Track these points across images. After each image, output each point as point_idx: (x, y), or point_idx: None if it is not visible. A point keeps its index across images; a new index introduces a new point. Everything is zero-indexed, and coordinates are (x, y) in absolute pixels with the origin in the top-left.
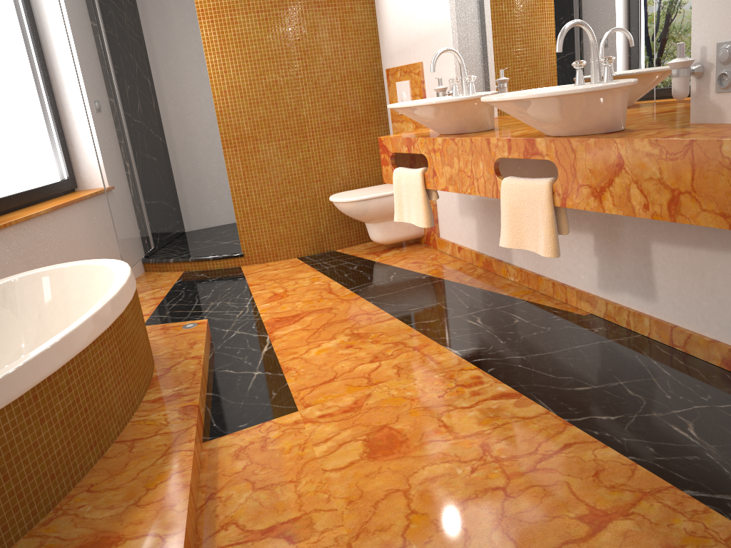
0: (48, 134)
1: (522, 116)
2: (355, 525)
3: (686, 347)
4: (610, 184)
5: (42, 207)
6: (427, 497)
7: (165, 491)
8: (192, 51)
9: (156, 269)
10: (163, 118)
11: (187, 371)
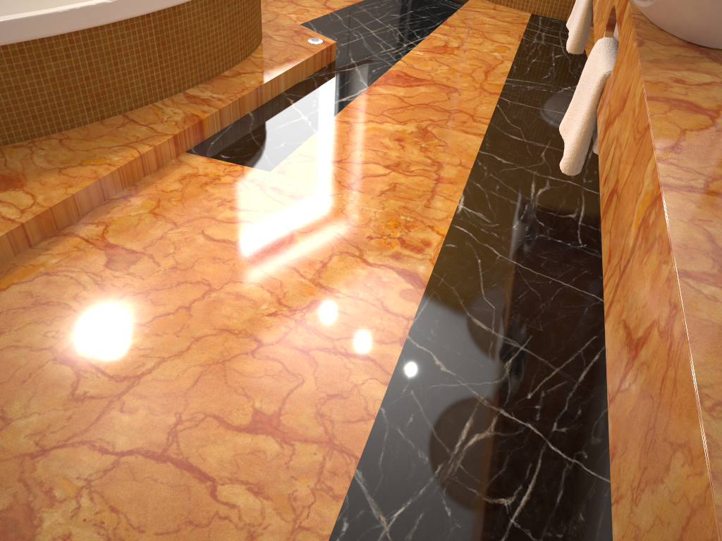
0: None
1: None
2: (149, 286)
3: None
4: (613, 122)
5: None
6: (213, 306)
7: (84, 173)
8: None
9: None
10: None
11: (244, 84)
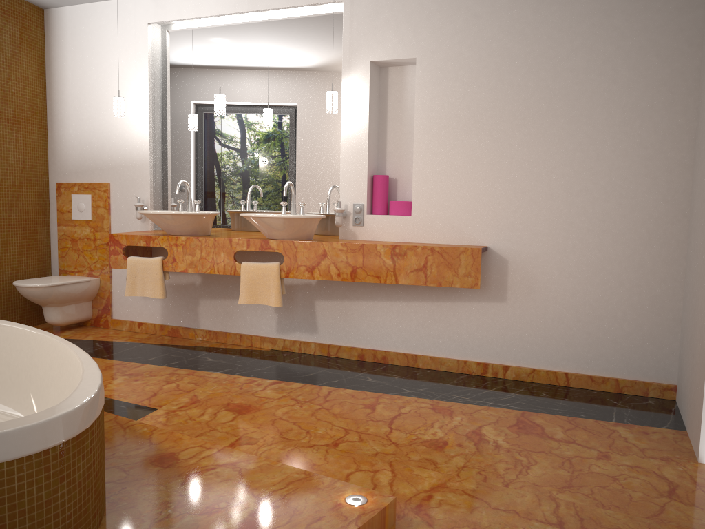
0: None
1: (270, 226)
2: (274, 432)
3: (337, 354)
4: (318, 264)
5: None
6: (294, 417)
7: (161, 436)
8: None
9: None
10: None
11: None
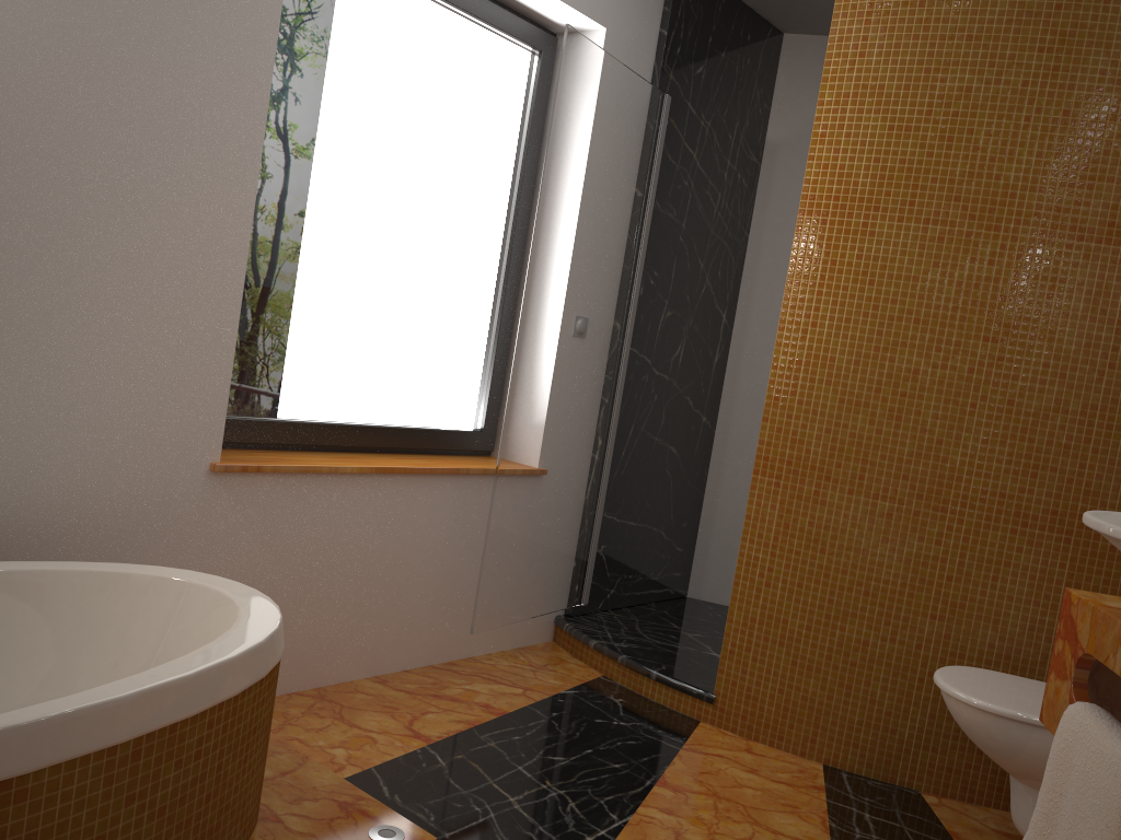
0: (476, 348)
1: None
2: None
3: None
4: None
5: (370, 461)
6: None
7: None
8: None
9: (567, 646)
10: (727, 385)
11: None
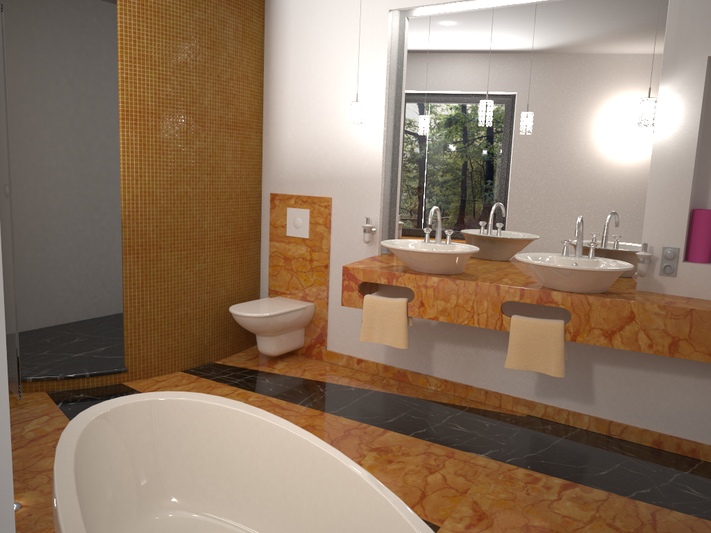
0: None
1: (560, 277)
2: None
3: (622, 435)
4: (621, 329)
5: None
6: None
7: None
8: (22, 132)
9: None
10: None
11: None
